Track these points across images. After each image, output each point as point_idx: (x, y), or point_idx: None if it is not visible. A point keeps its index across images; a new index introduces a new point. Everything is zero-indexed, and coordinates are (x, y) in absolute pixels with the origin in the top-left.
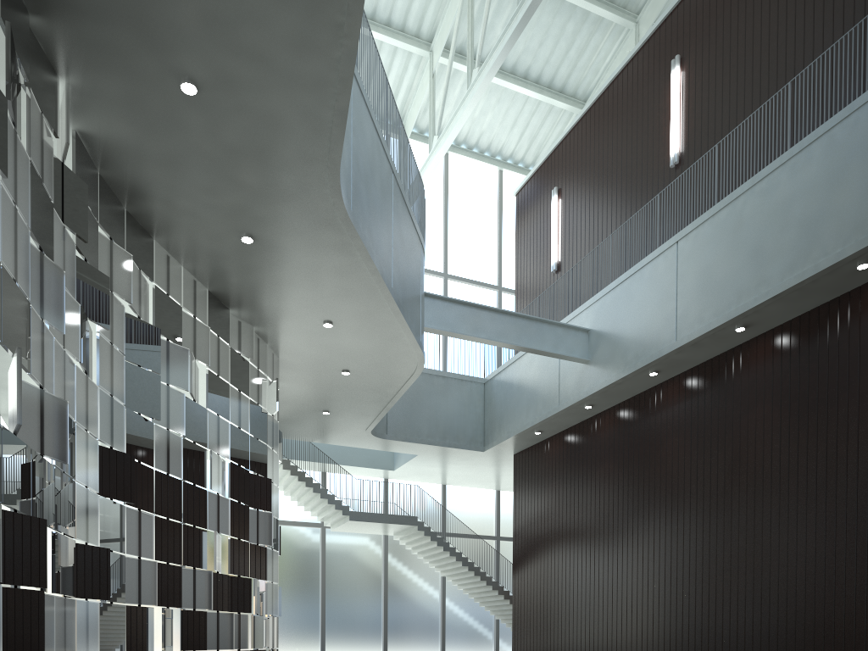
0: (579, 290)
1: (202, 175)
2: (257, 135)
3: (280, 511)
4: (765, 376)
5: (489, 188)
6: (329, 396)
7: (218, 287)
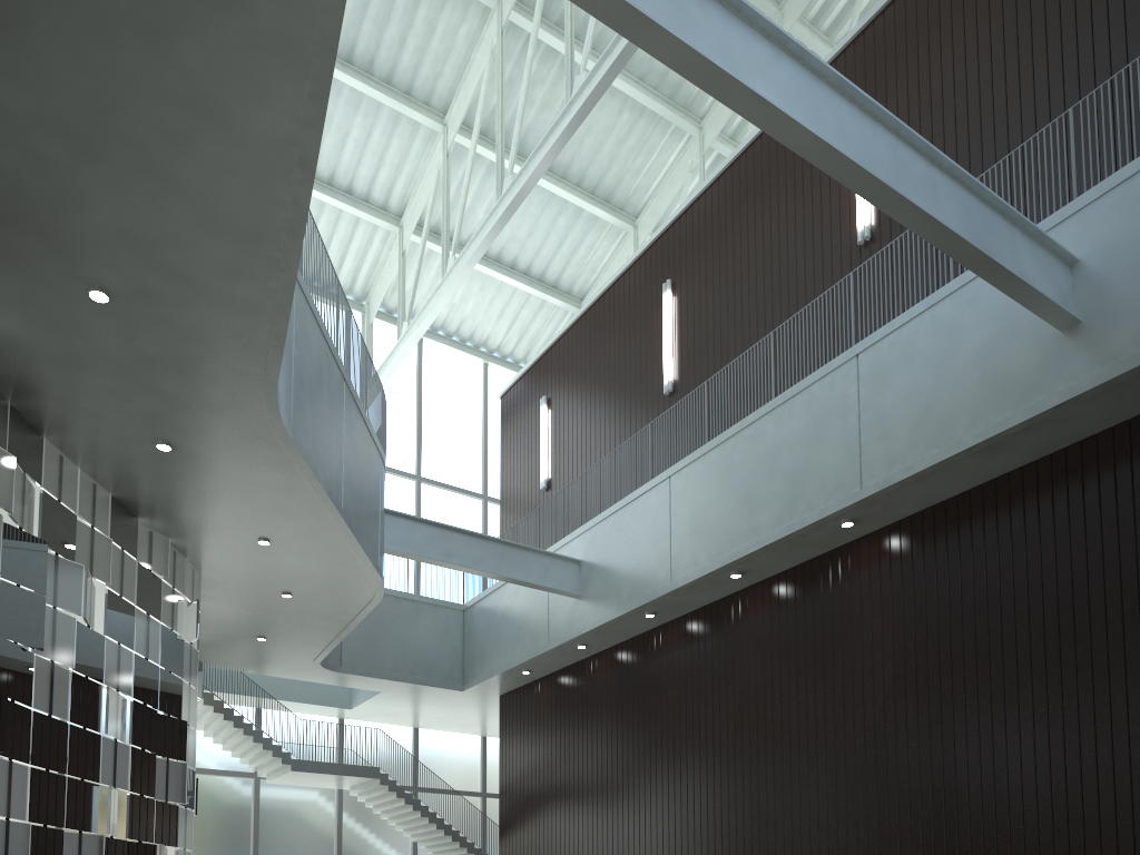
0: (569, 515)
1: (110, 379)
2: (179, 346)
3: (200, 756)
4: (764, 627)
5: (472, 382)
6: (266, 620)
7: (124, 493)
